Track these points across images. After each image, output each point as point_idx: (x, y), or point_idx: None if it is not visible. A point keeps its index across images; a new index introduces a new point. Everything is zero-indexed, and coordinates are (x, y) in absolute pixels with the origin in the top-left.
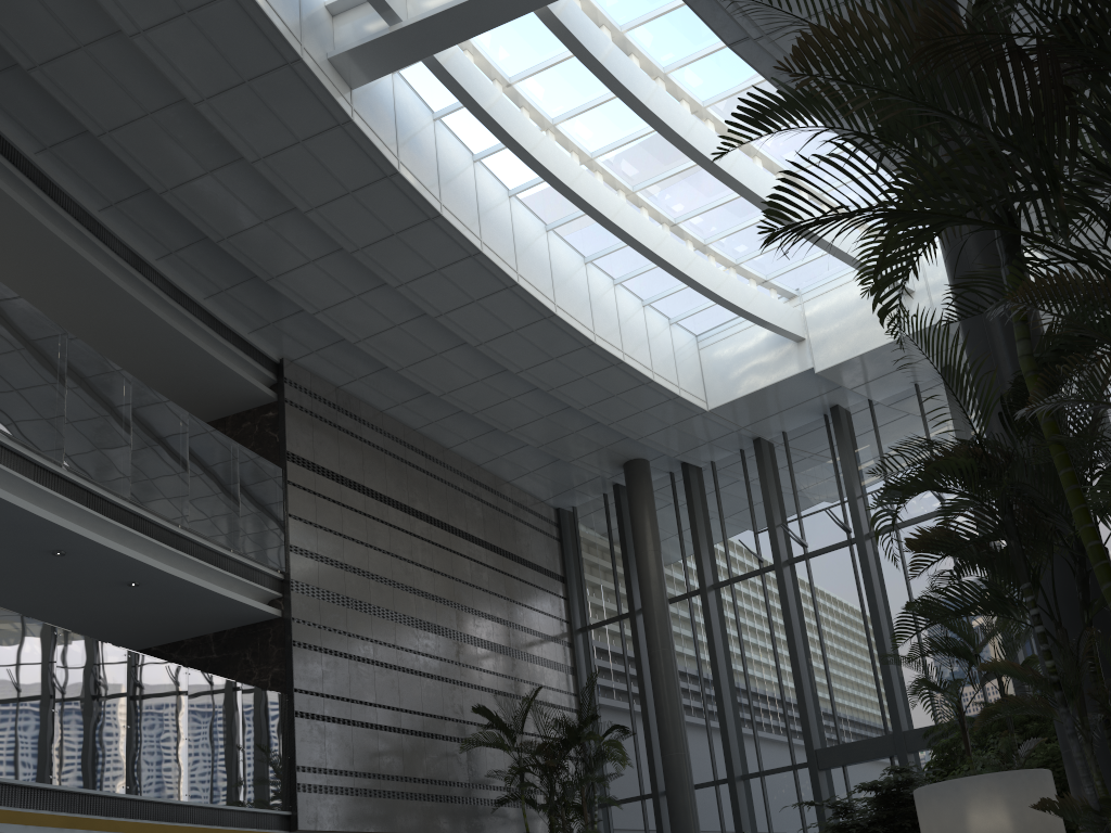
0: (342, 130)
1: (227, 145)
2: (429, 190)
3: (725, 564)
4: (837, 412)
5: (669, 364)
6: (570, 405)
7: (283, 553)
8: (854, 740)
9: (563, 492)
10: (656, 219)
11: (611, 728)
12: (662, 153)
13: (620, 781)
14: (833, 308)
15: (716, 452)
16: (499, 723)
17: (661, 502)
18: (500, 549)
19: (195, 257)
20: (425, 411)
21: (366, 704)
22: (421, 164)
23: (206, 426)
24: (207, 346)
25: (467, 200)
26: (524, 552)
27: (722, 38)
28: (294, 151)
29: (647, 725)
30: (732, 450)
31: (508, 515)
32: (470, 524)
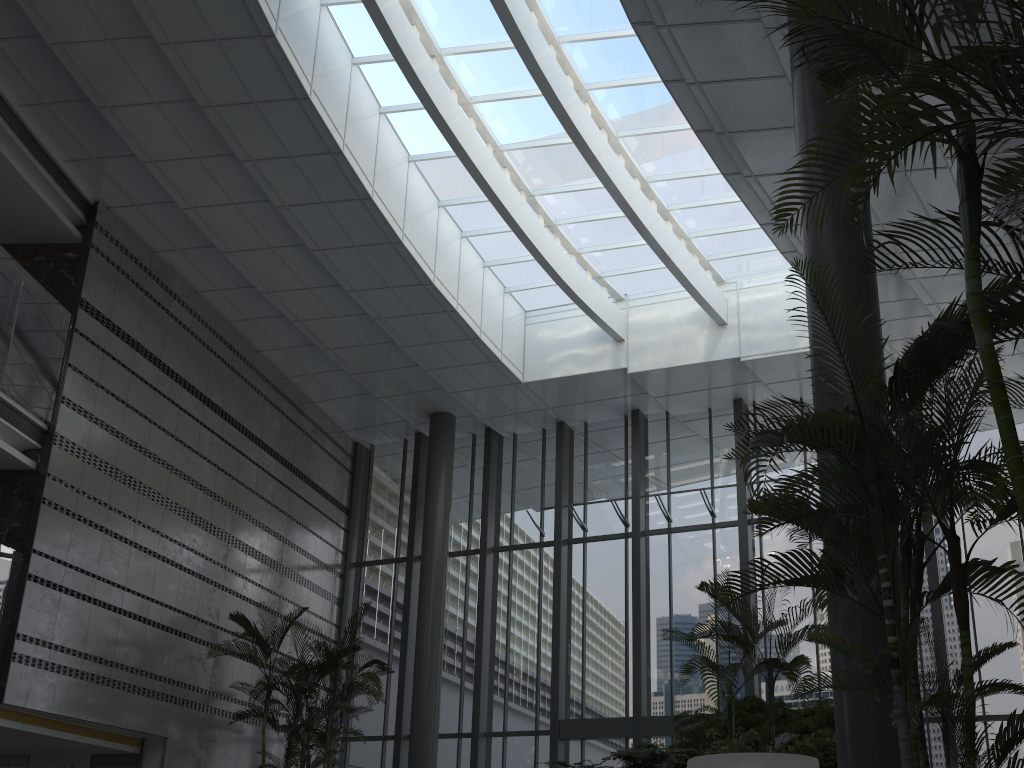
0: None
1: None
2: (302, 68)
3: (508, 531)
4: (637, 416)
5: (497, 329)
6: (393, 339)
7: (53, 403)
8: (596, 717)
9: (365, 428)
10: (516, 185)
11: (371, 661)
12: (537, 121)
13: (364, 718)
14: (654, 320)
15: (520, 426)
16: (256, 635)
17: (458, 460)
18: (291, 465)
19: (20, 54)
20: (244, 305)
21: (113, 585)
22: (299, 40)
23: None
24: (12, 157)
25: (338, 96)
26: (315, 475)
27: (627, 14)
28: None
29: (403, 668)
30: (536, 427)
31: (306, 435)
32: (265, 432)
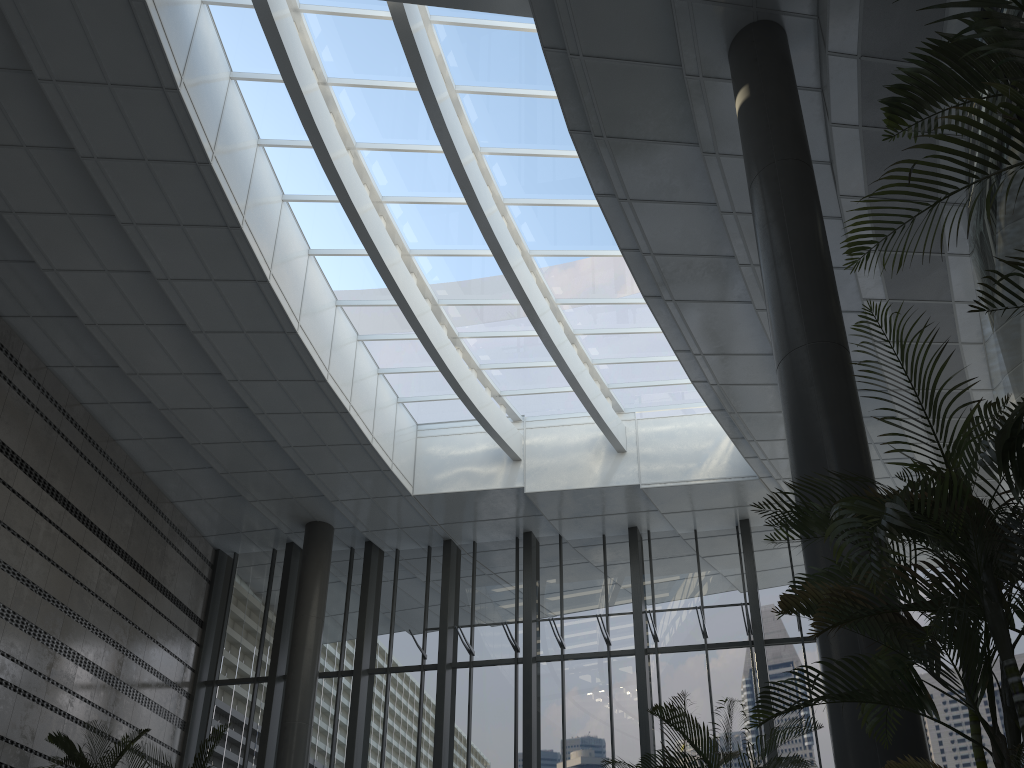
0: (127, 4)
1: None
2: (205, 131)
3: (386, 652)
4: (529, 538)
5: (389, 437)
6: (275, 438)
7: None
8: None
9: (230, 534)
10: (422, 292)
11: None
12: (449, 230)
13: None
14: (553, 442)
15: (405, 541)
16: (82, 760)
17: (334, 574)
18: (141, 567)
19: None
20: (103, 387)
21: None
22: (205, 103)
23: None
24: None
25: (241, 171)
26: (167, 580)
27: (566, 120)
28: None
29: None
30: (421, 544)
31: (161, 536)
32: (114, 528)
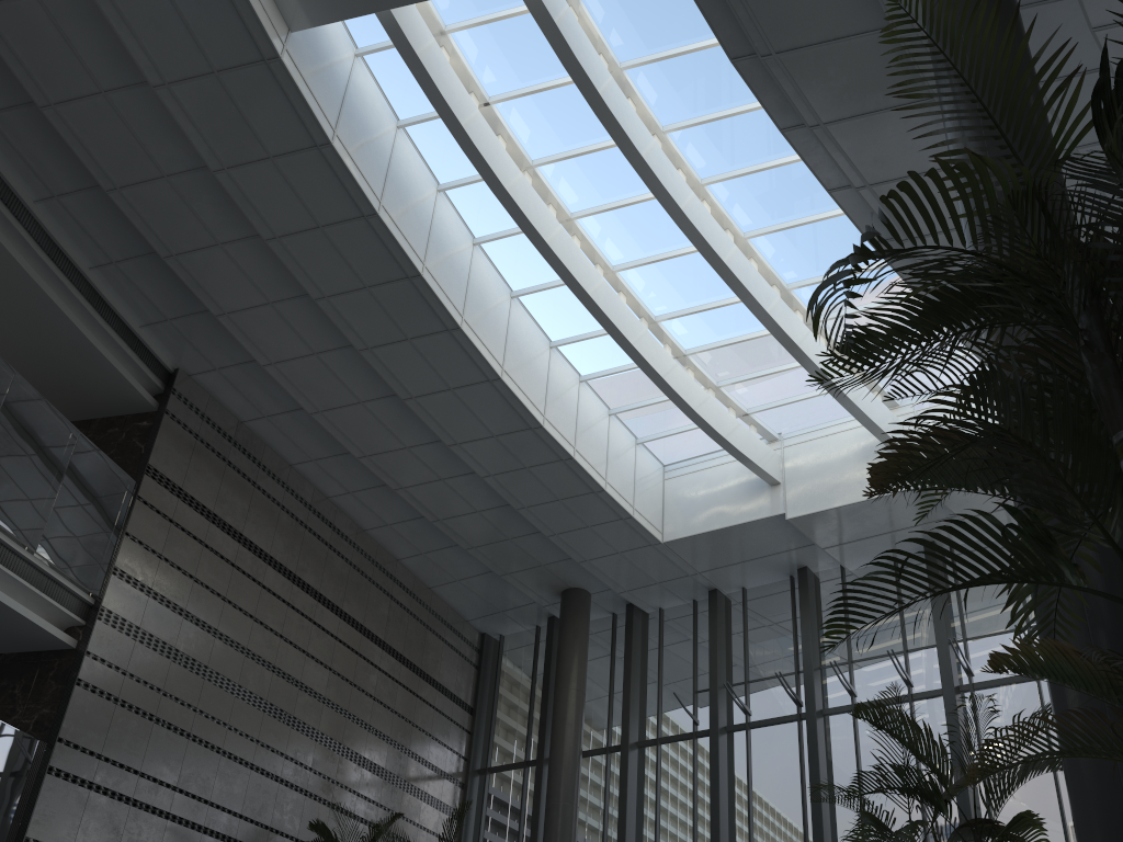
0: (267, 69)
1: (128, 60)
2: (368, 182)
3: (655, 721)
4: (804, 574)
5: (627, 482)
6: (507, 500)
7: (102, 574)
8: None
9: (491, 615)
10: (635, 311)
11: None
12: (650, 232)
13: None
14: (815, 457)
15: (666, 598)
16: None
17: (597, 644)
18: (401, 655)
19: (83, 209)
20: (342, 476)
21: (161, 784)
22: (366, 154)
23: (38, 396)
24: (77, 319)
25: (417, 218)
26: (430, 667)
27: (724, 47)
28: (207, 83)
29: None
30: (685, 599)
31: (420, 622)
32: (369, 617)
